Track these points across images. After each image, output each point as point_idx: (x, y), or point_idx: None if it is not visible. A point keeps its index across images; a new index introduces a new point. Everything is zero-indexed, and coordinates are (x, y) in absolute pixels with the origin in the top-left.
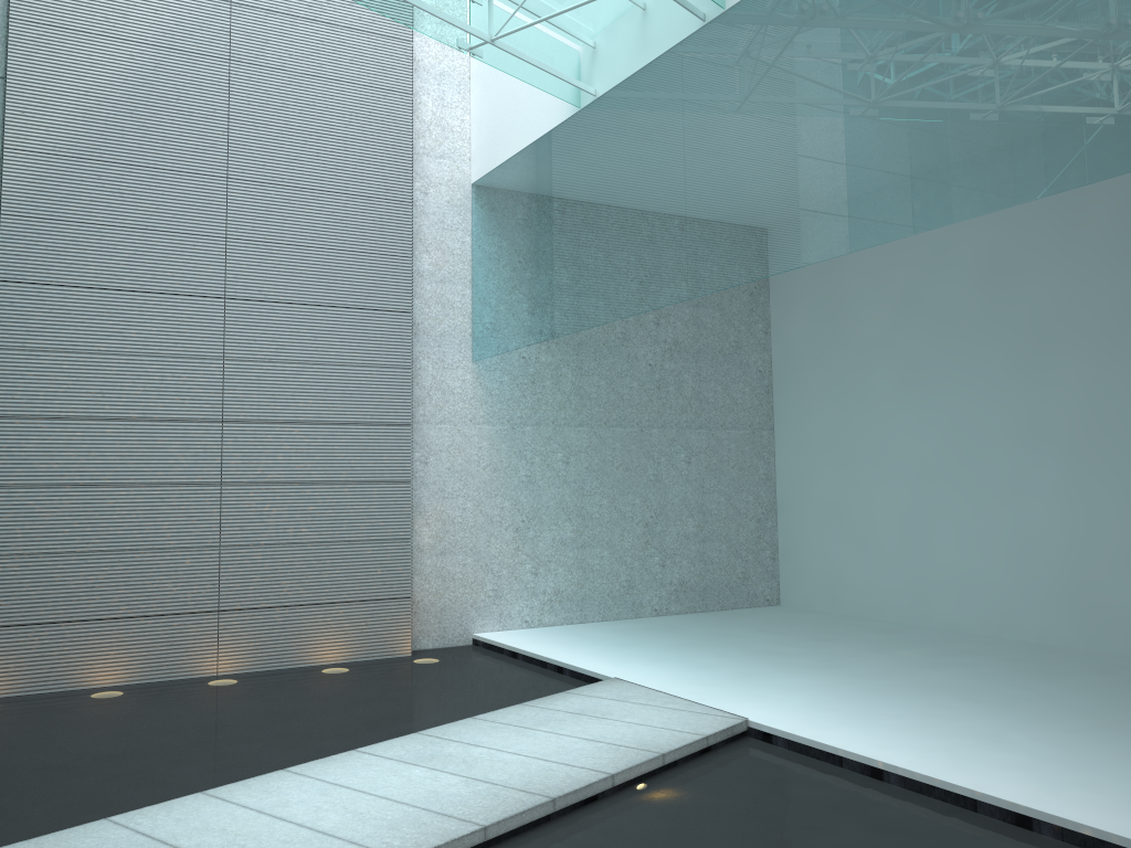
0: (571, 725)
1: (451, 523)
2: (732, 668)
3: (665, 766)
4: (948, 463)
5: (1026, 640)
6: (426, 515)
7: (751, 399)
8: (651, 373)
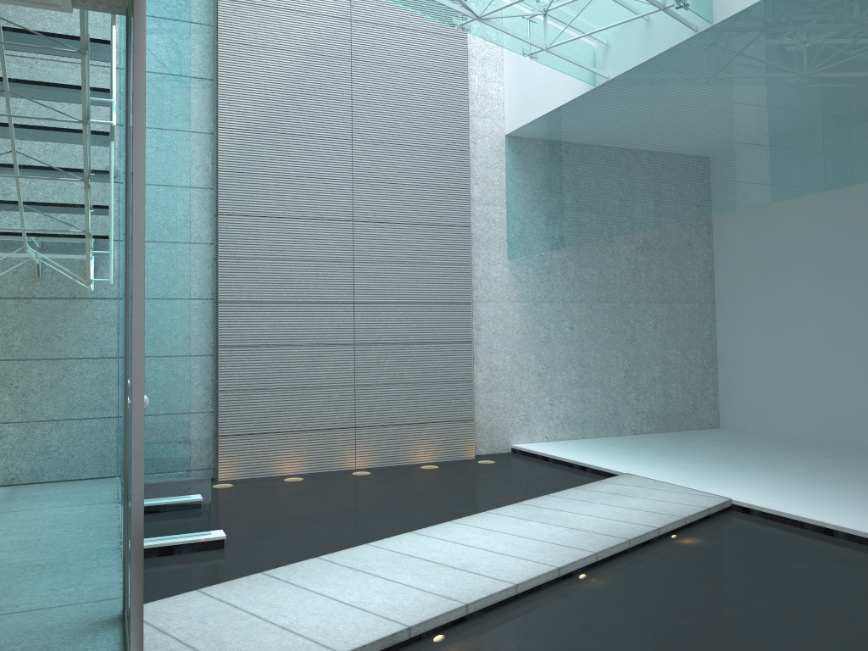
0: (615, 500)
1: (495, 370)
2: (705, 468)
3: (685, 525)
4: (852, 327)
5: None
6: (480, 364)
7: (698, 281)
8: (628, 264)
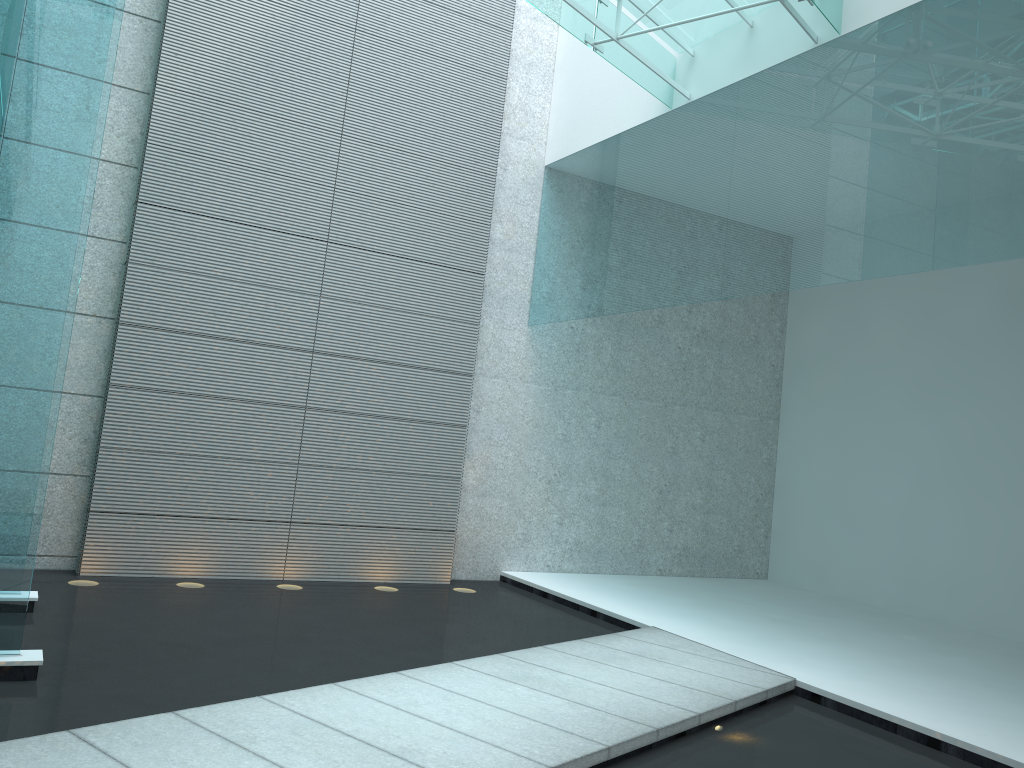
0: (637, 665)
1: (493, 469)
2: (756, 631)
3: (734, 713)
4: (951, 469)
5: (1012, 639)
6: (473, 458)
7: (762, 389)
8: (679, 355)
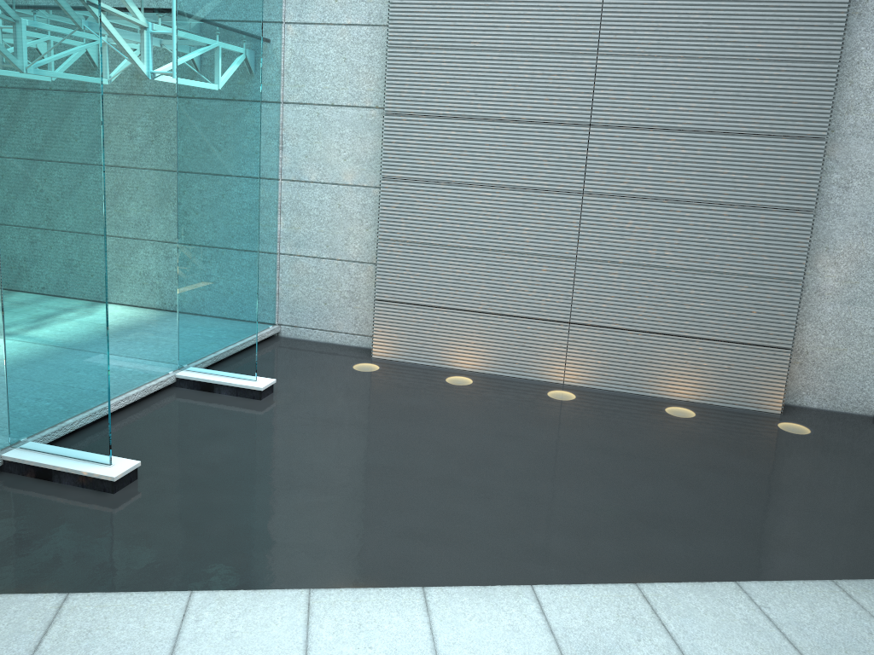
0: None
1: (869, 268)
2: None
3: None
4: None
5: None
6: (835, 253)
7: None
8: None
